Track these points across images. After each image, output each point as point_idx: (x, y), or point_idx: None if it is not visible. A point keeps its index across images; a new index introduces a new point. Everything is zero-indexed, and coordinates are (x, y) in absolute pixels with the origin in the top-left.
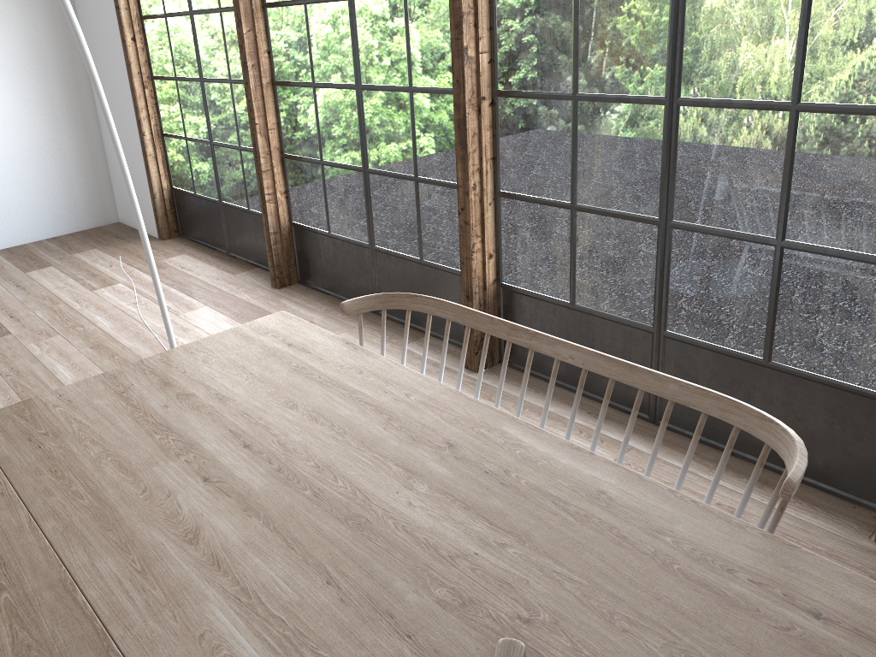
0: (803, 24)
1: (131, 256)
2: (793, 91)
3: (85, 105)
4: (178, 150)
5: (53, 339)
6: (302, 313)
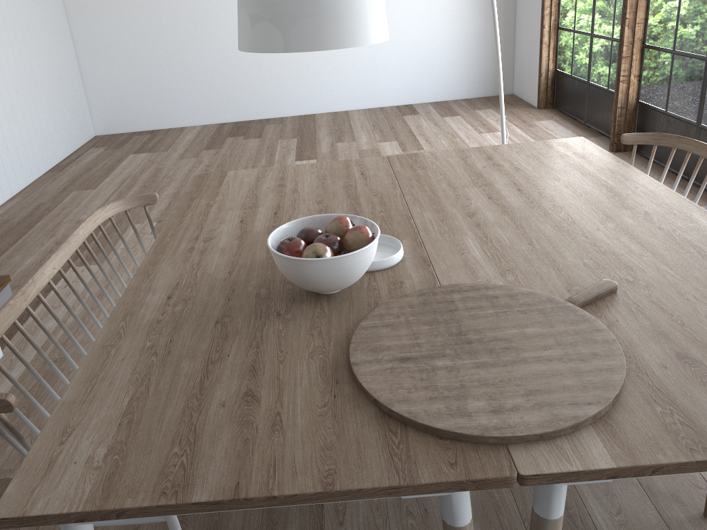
0: None
1: (513, 116)
2: None
3: (508, 4)
4: (566, 40)
5: None
6: None
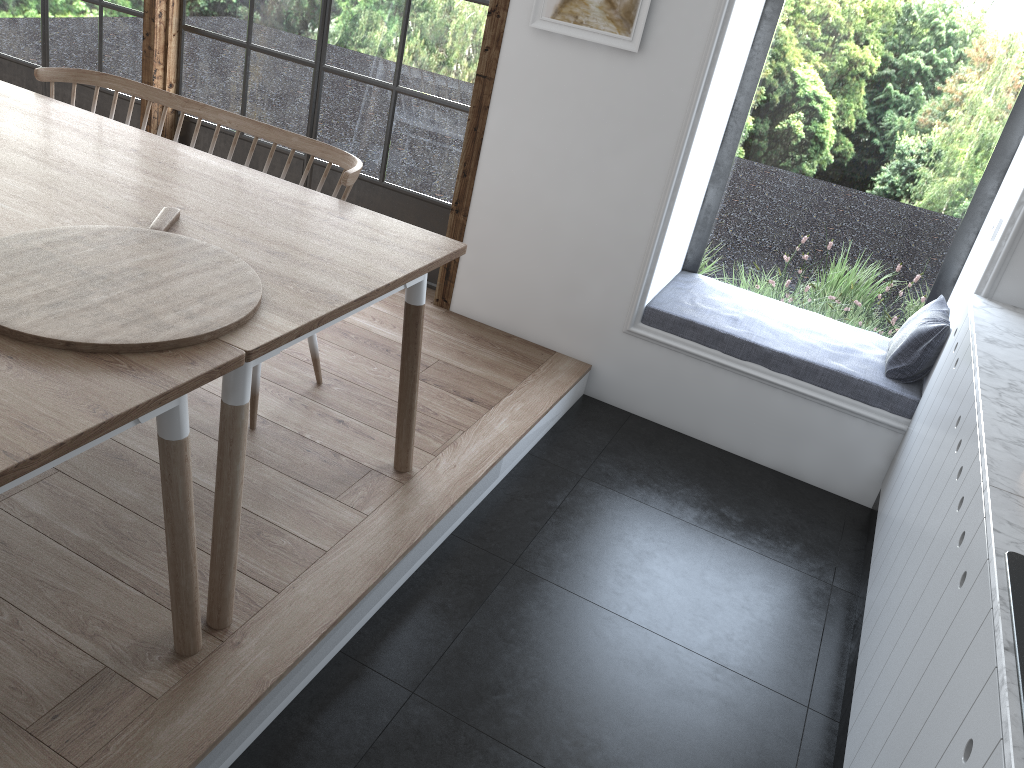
0: None
1: None
2: None
3: None
4: None
5: None
6: None
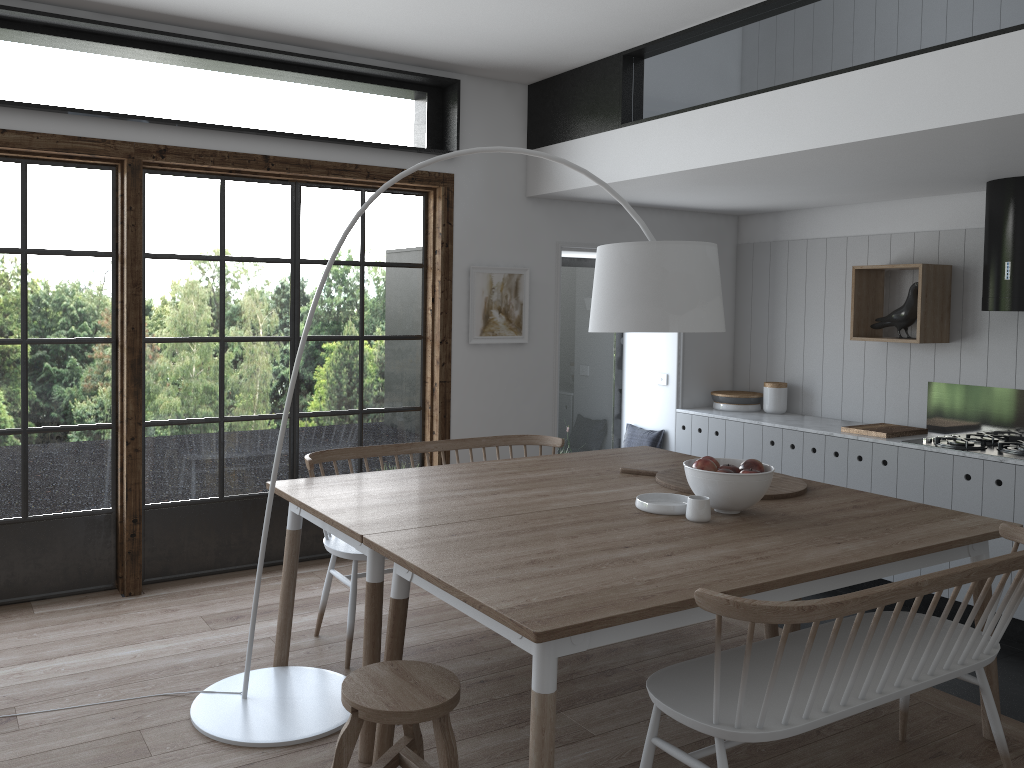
0: (362, 297)
1: None
2: (360, 330)
3: None
4: None
5: None
6: None
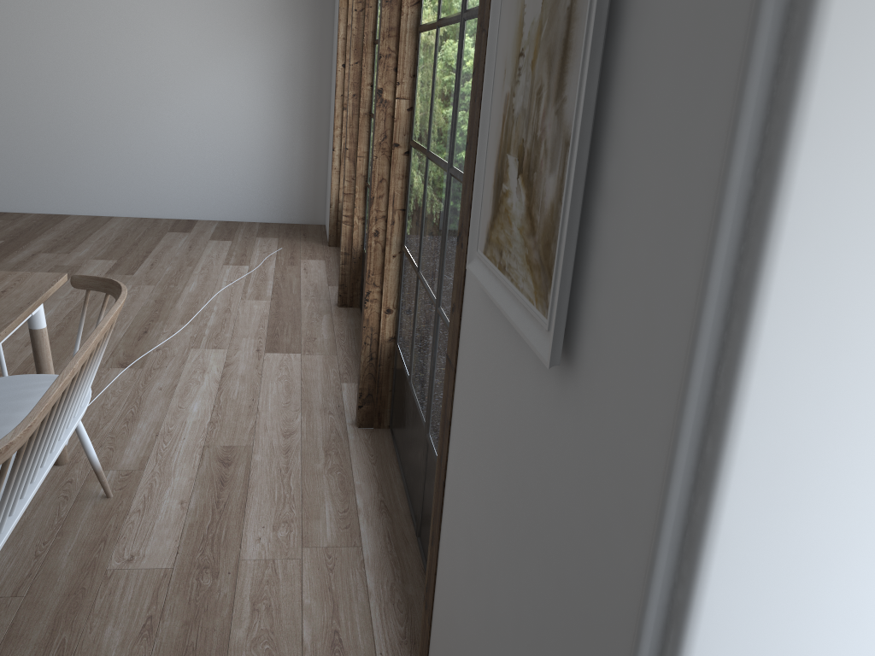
0: None
1: (288, 250)
2: None
3: (321, 119)
4: None
5: (147, 286)
6: (320, 330)
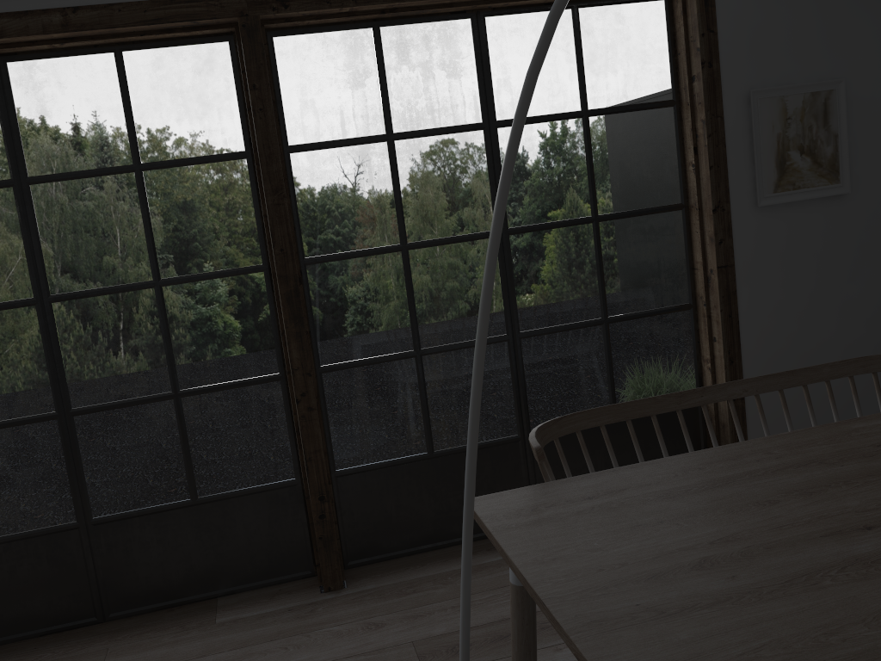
0: (590, 161)
1: None
2: (592, 208)
3: None
4: None
5: None
6: None
